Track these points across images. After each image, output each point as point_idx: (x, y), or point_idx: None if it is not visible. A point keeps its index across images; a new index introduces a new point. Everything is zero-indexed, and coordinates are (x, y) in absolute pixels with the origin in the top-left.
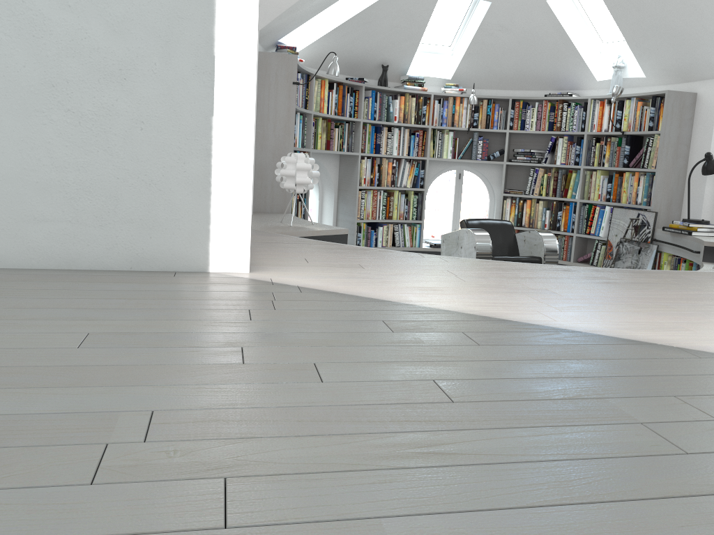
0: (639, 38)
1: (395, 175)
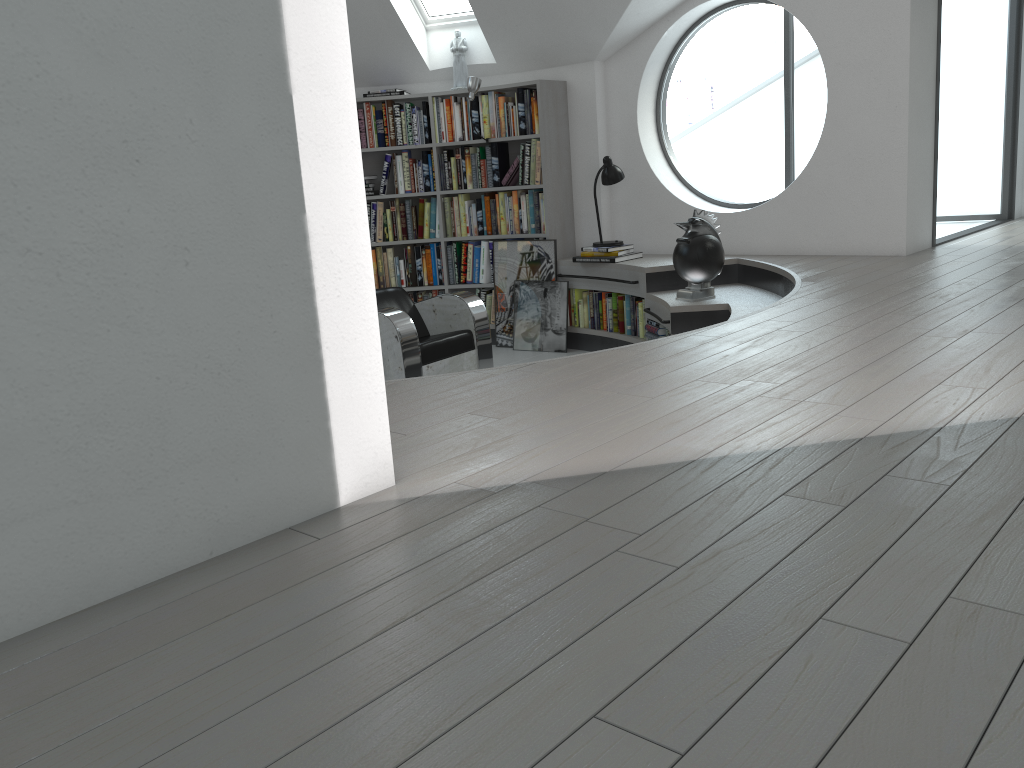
0: (494, 11)
1: None
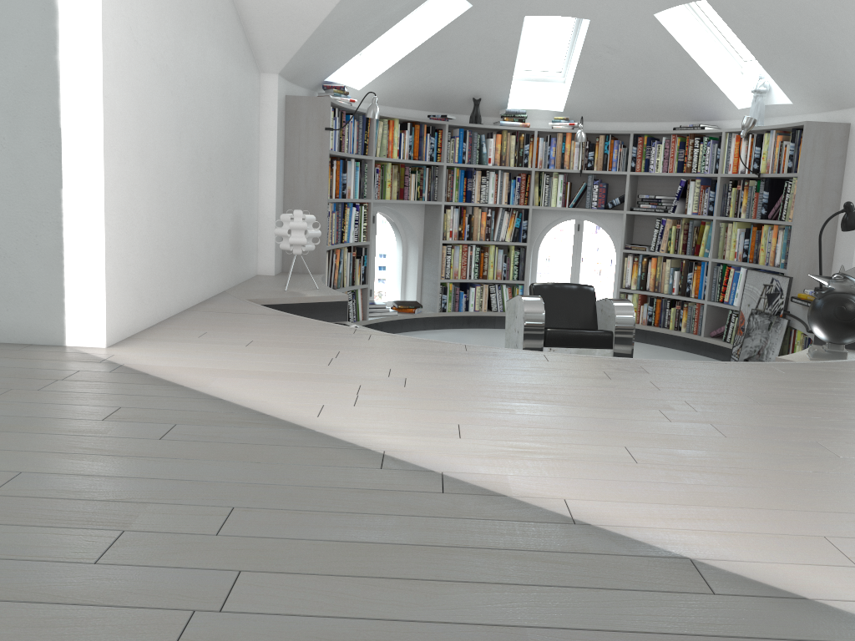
0: (770, 56)
1: (491, 227)
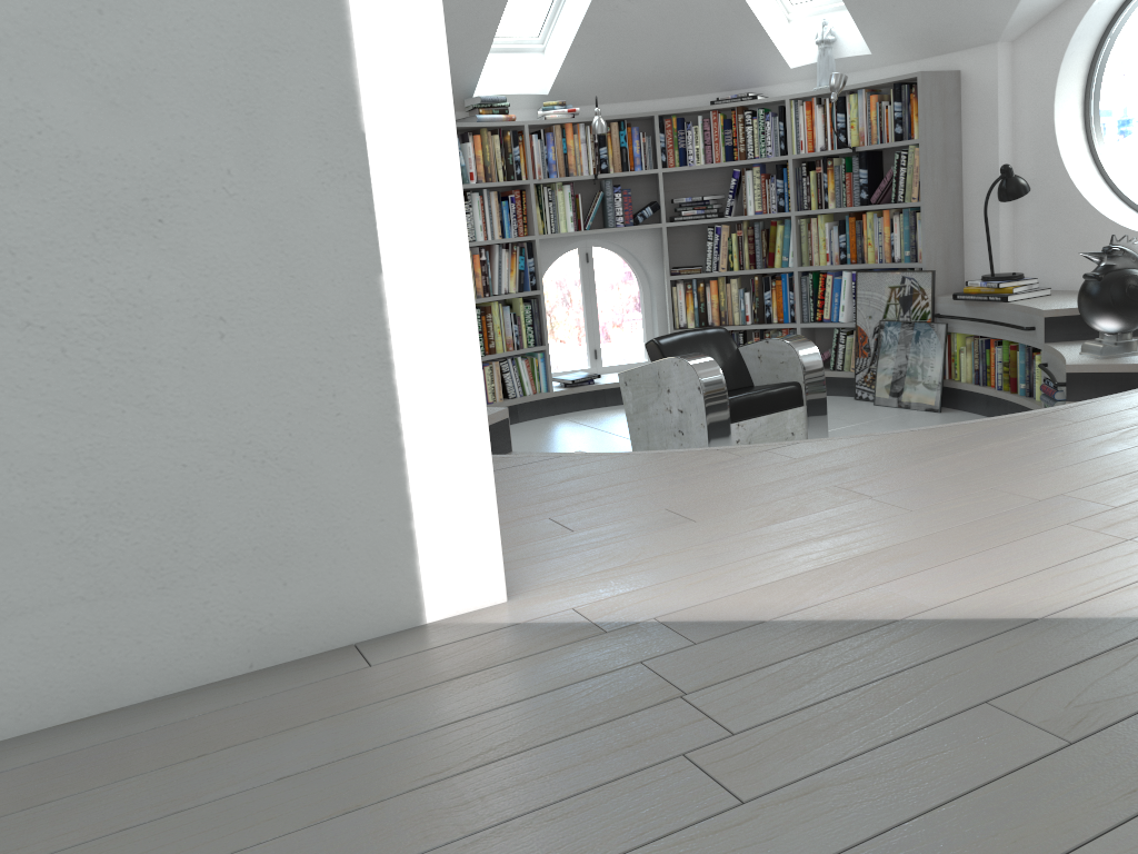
0: None
1: (488, 276)
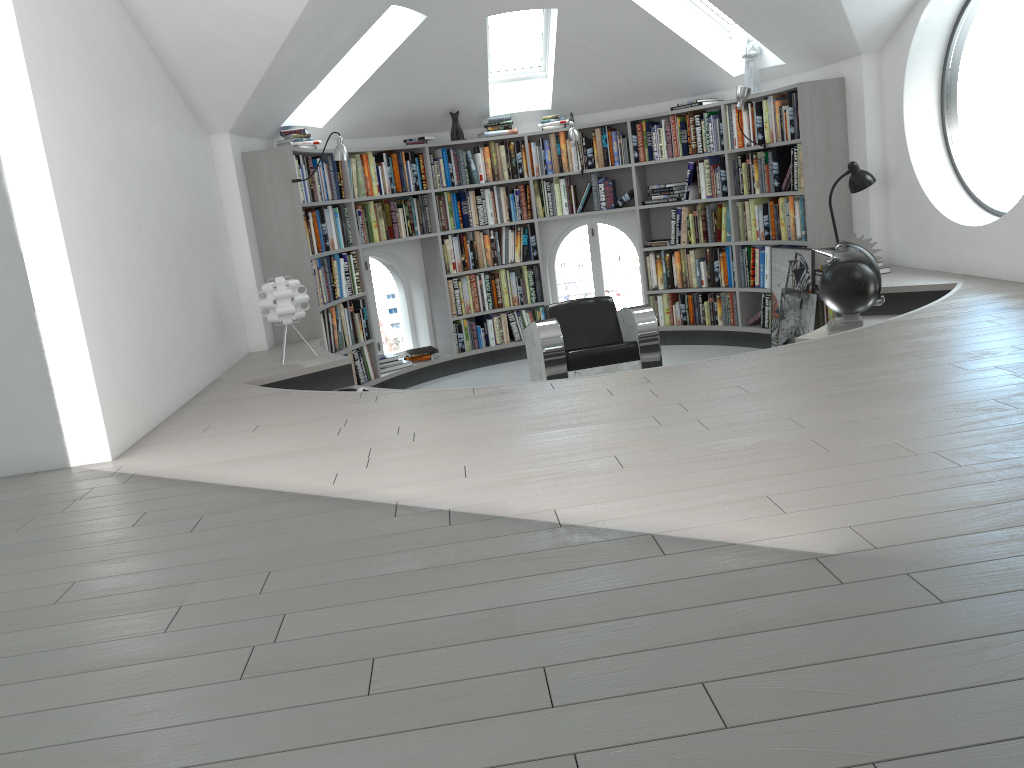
0: (750, 20)
1: (497, 250)
